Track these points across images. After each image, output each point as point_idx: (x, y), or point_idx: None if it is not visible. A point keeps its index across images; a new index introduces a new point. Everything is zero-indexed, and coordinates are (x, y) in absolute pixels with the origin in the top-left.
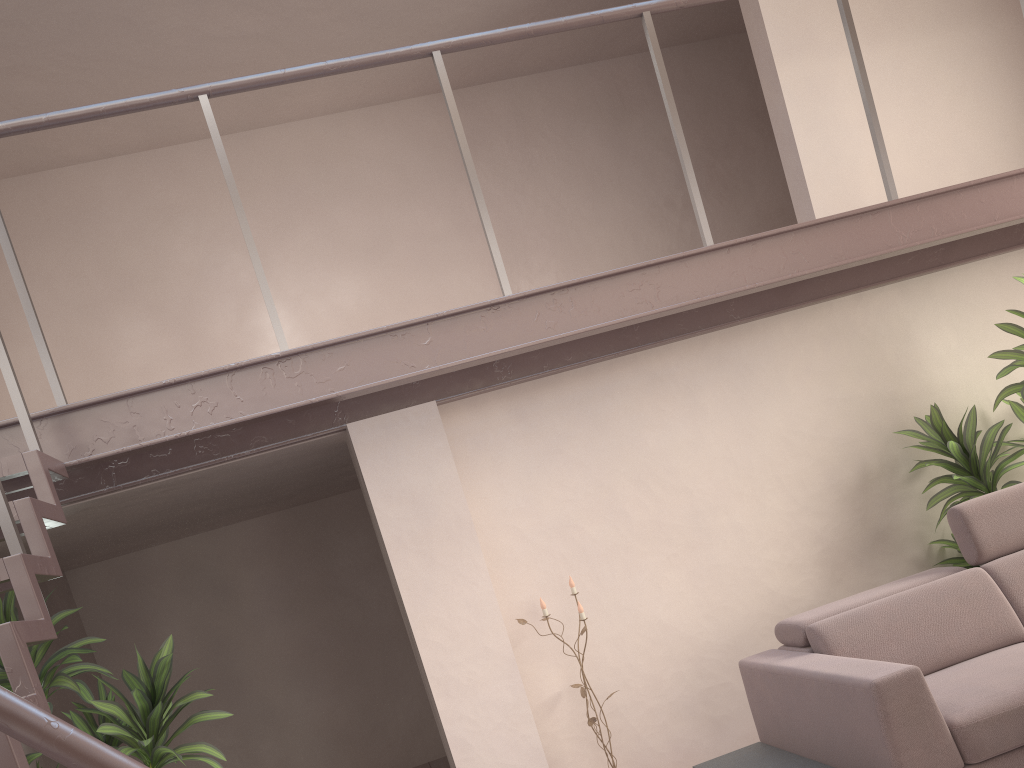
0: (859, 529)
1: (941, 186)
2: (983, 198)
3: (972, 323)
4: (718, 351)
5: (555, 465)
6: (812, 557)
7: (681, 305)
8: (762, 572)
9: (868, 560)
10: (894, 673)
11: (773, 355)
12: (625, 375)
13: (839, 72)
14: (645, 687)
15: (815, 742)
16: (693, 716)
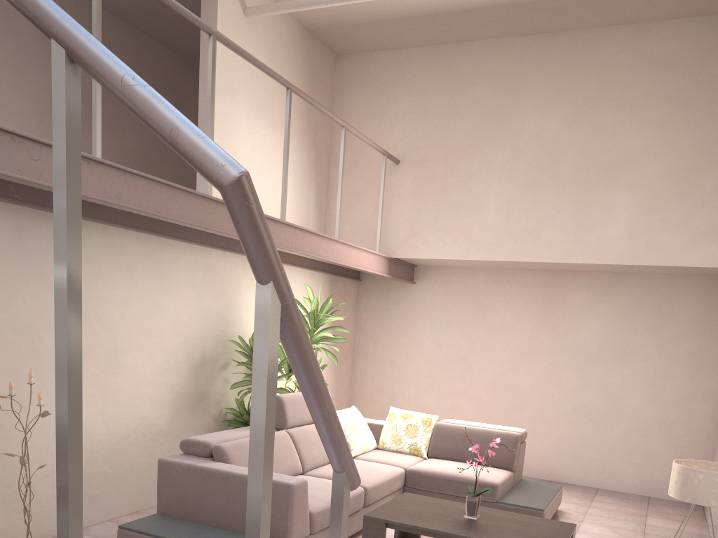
0: (194, 390)
1: (265, 213)
2: (312, 240)
3: None
4: (153, 249)
5: (34, 280)
6: (168, 399)
7: (190, 223)
8: (141, 401)
9: (194, 410)
10: (299, 481)
11: (179, 266)
12: (97, 237)
13: (240, 121)
14: (53, 465)
15: (222, 515)
16: None
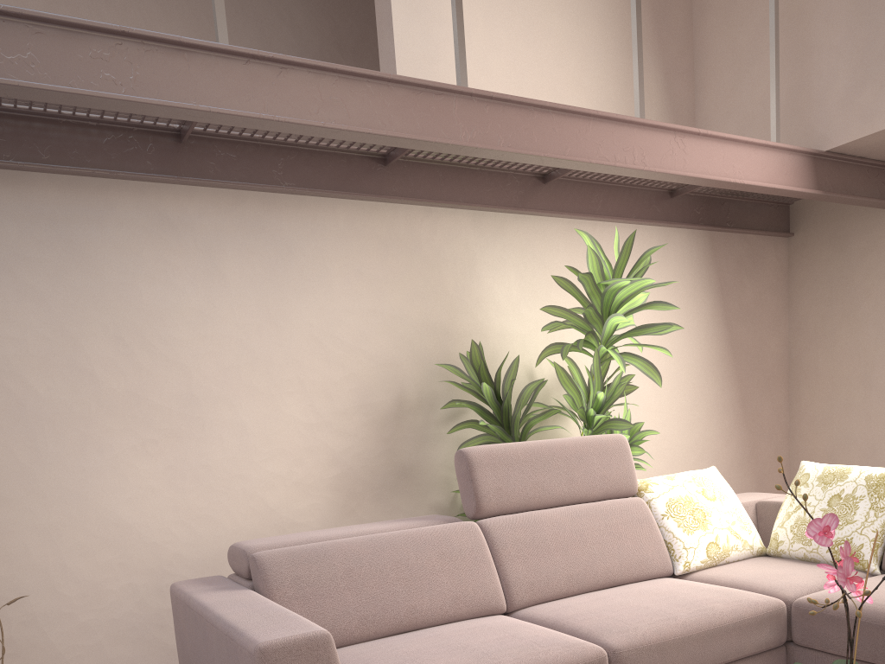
0: (384, 461)
1: None
2: (557, 127)
3: (537, 278)
4: (255, 216)
5: None
6: (325, 480)
7: (165, 104)
8: (262, 485)
9: (388, 496)
10: (293, 637)
11: (321, 242)
12: (125, 205)
13: None
14: (81, 597)
15: None
16: (141, 641)
